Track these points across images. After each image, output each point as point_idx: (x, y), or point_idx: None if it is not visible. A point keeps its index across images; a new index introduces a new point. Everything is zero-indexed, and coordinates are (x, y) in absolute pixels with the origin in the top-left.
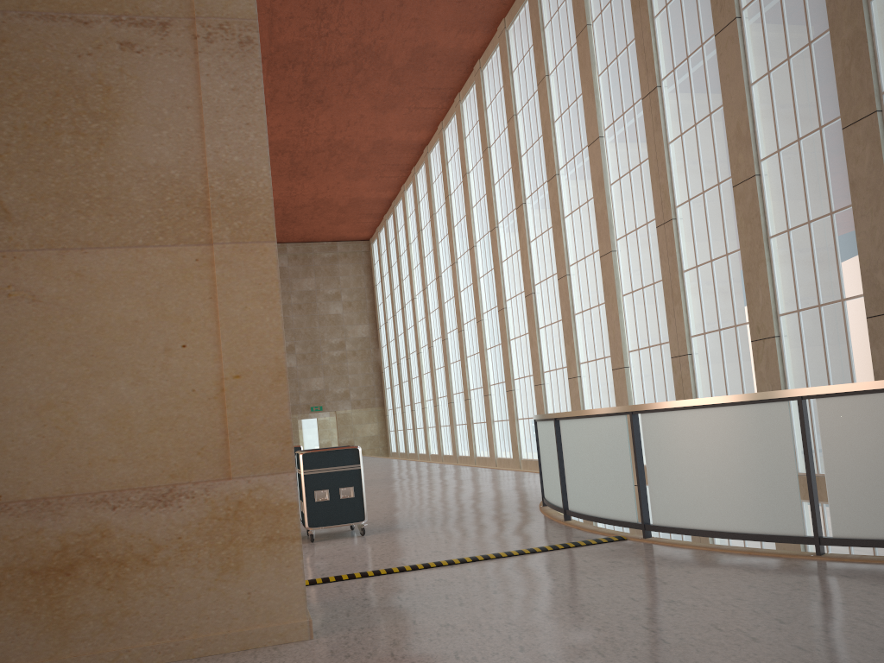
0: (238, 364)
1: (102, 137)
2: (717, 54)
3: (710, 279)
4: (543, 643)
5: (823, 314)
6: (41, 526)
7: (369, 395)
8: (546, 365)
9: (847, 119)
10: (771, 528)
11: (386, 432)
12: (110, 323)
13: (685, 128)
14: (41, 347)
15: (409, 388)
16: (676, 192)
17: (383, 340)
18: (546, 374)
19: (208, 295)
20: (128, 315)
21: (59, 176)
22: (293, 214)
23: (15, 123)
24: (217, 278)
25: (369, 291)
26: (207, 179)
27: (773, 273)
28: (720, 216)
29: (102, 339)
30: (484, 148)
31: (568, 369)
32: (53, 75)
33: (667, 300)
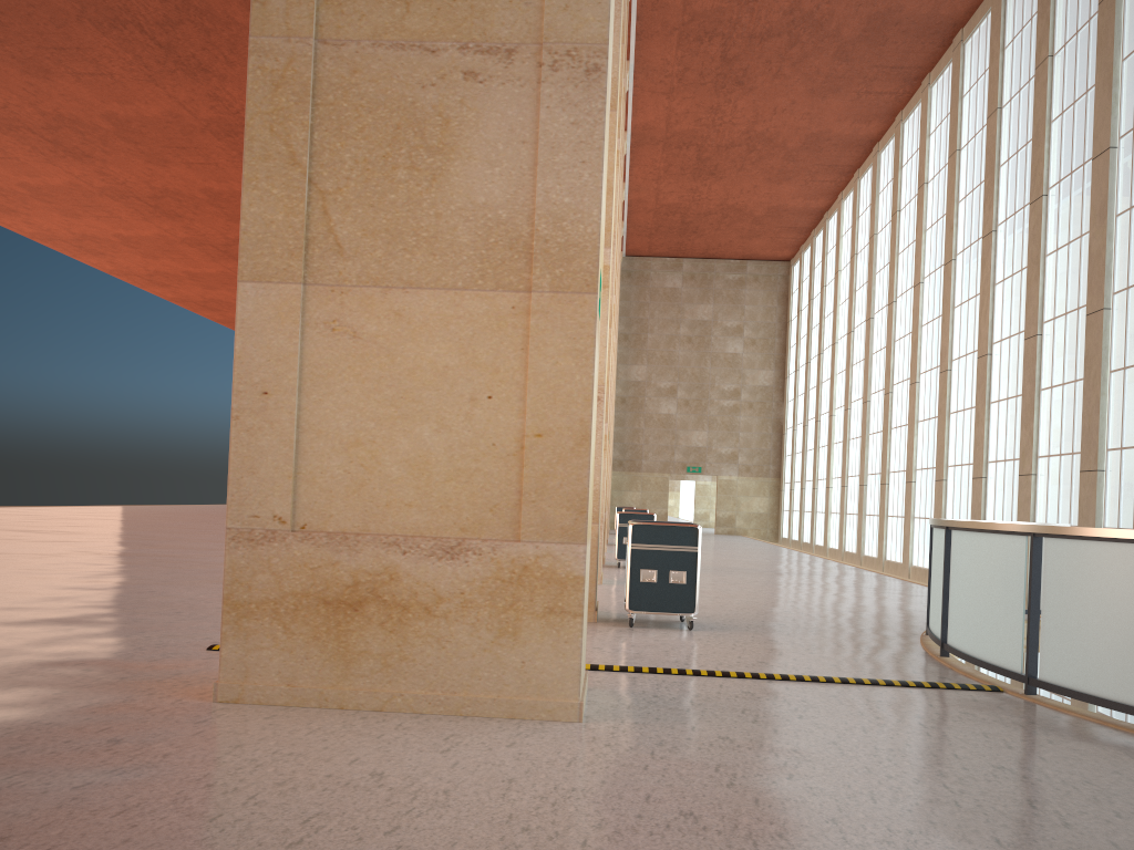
0: (541, 422)
1: (435, 173)
2: None
3: None
4: (817, 776)
5: None
6: (337, 559)
7: (762, 461)
8: (992, 453)
9: None
10: None
11: (778, 510)
12: (421, 366)
13: None
14: (355, 384)
15: (814, 458)
16: None
17: (790, 393)
18: (990, 464)
19: (520, 346)
20: (439, 360)
21: (390, 212)
22: (694, 223)
23: (356, 156)
24: (531, 328)
25: (781, 327)
26: (534, 222)
27: None
28: None
29: (412, 382)
30: (952, 151)
31: (1020, 462)
32: (396, 107)
33: None
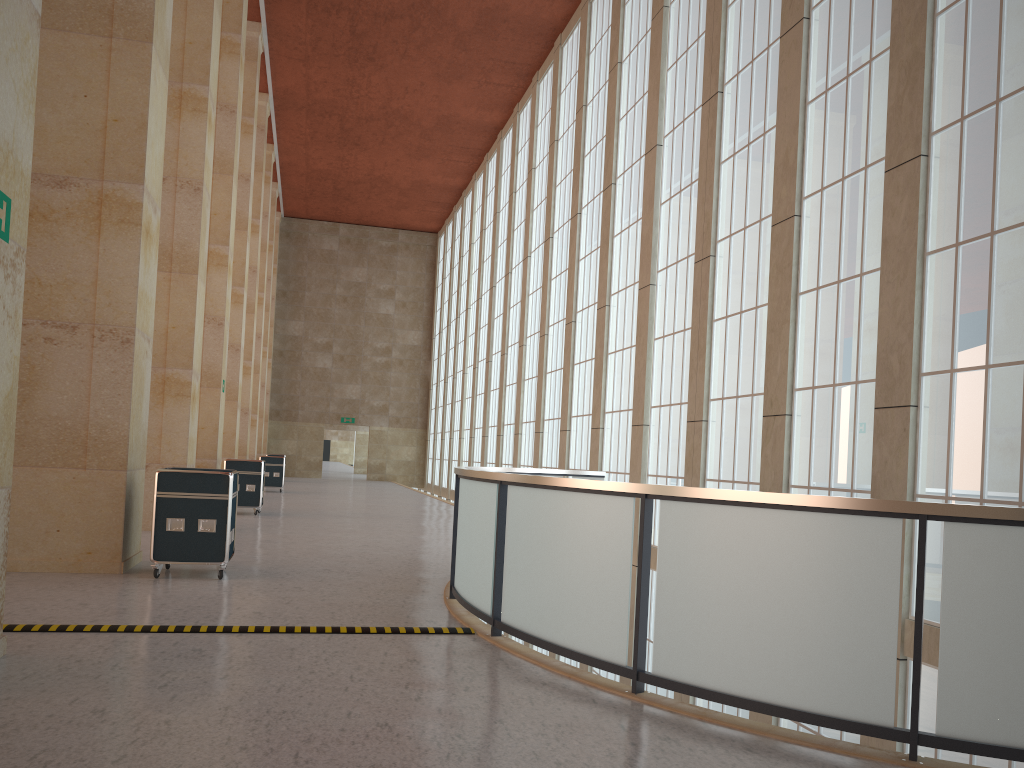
0: None
1: None
2: (779, 61)
3: (737, 334)
4: (155, 756)
5: (836, 396)
6: None
7: (410, 414)
8: (574, 409)
9: (891, 161)
10: (597, 650)
11: (424, 458)
12: None
13: (738, 147)
14: None
15: (451, 412)
16: (720, 224)
17: (436, 352)
18: (573, 419)
19: None
20: None
21: None
22: (346, 190)
23: None
24: None
25: (429, 293)
26: None
27: (796, 337)
28: (757, 259)
29: None
30: (552, 141)
31: (593, 417)
32: None
33: (693, 353)
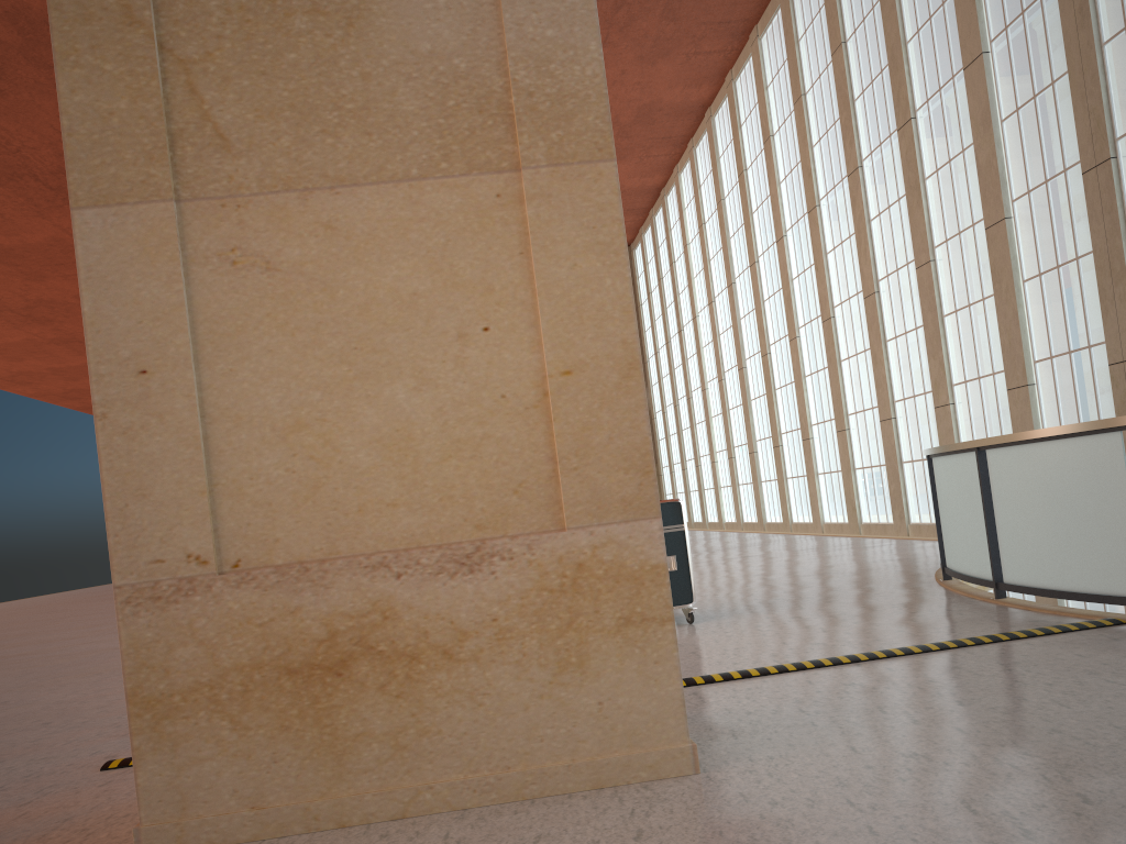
0: (568, 354)
1: (351, 15)
2: None
3: None
4: (1118, 790)
5: None
6: (297, 603)
7: None
8: (897, 392)
9: None
10: None
11: (660, 496)
12: (377, 298)
13: None
14: (282, 339)
15: (692, 436)
16: (1116, 118)
17: (653, 376)
18: (897, 404)
19: (517, 250)
20: (402, 285)
21: (293, 80)
22: None
23: (227, 3)
24: (531, 222)
25: None
26: (507, 70)
27: None
28: None
29: (367, 324)
30: (796, 96)
31: (934, 394)
32: None
33: (1102, 281)
